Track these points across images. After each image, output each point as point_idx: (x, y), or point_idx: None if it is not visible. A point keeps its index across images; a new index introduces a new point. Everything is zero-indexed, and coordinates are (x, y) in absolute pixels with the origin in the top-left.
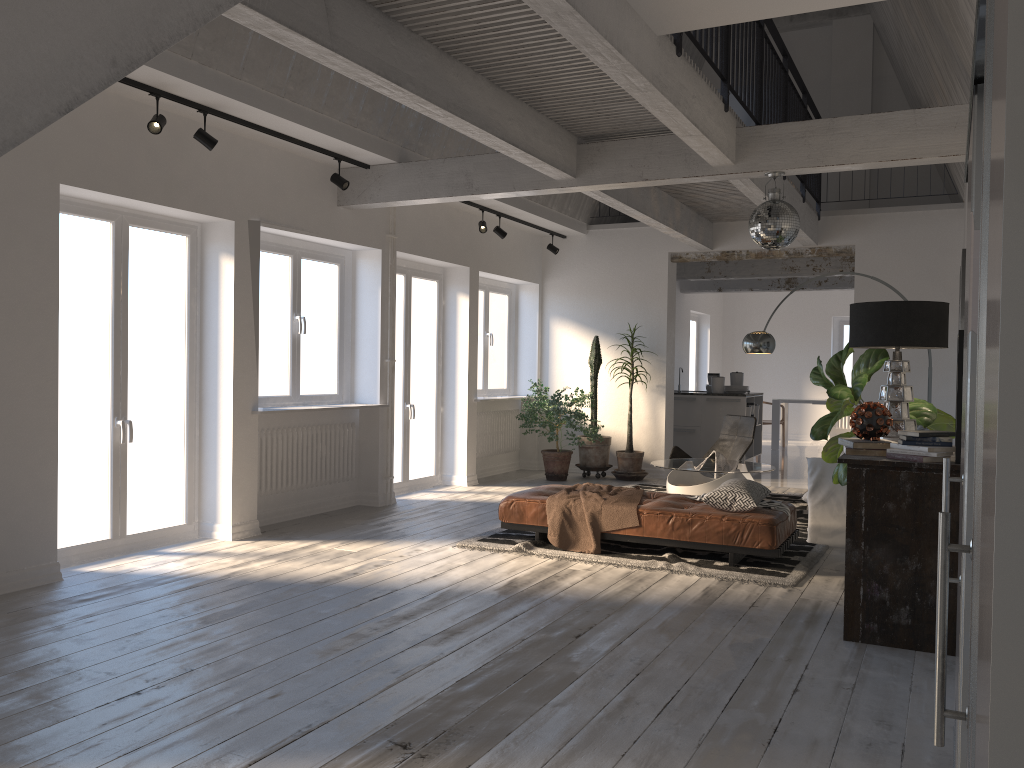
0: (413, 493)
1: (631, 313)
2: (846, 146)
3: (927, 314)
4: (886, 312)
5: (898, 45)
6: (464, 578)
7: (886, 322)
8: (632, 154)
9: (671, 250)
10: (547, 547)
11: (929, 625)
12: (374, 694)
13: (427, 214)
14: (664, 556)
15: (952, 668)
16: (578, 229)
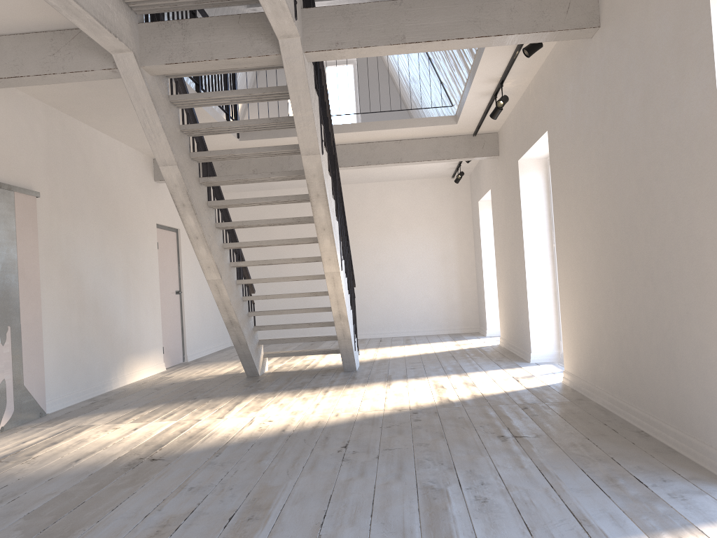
0: None
1: None
2: None
3: None
4: None
5: None
6: None
7: None
8: None
9: None
10: None
11: None
12: (193, 474)
13: None
14: None
15: None
16: None
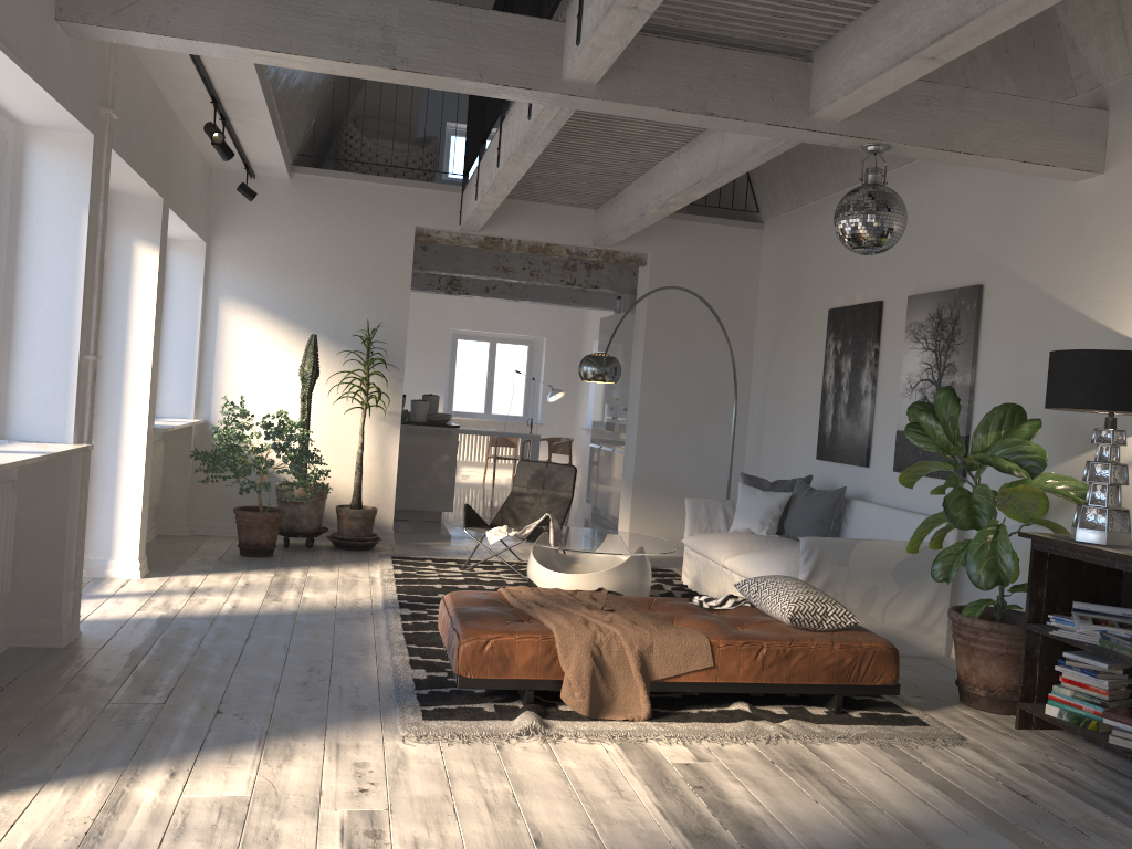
0: None
1: (355, 306)
2: (976, 130)
3: None
4: None
5: None
6: (591, 833)
7: None
8: (692, 68)
9: (420, 224)
10: (558, 716)
11: None
12: None
13: (137, 87)
14: (742, 709)
15: None
16: (288, 169)
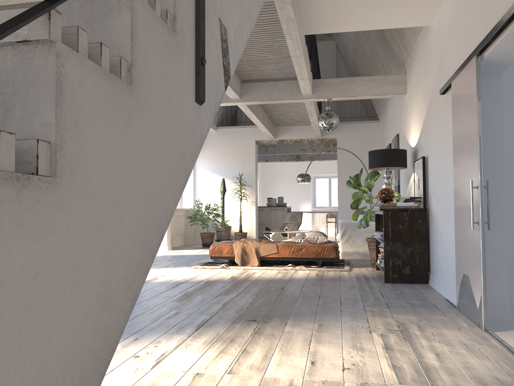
0: None
1: (238, 168)
2: (358, 89)
3: (401, 154)
4: (386, 153)
5: (352, 53)
6: (209, 277)
7: (386, 157)
8: (266, 88)
9: (256, 139)
10: (234, 266)
11: (417, 273)
12: (220, 309)
13: None
14: (289, 265)
15: (429, 287)
16: (213, 128)
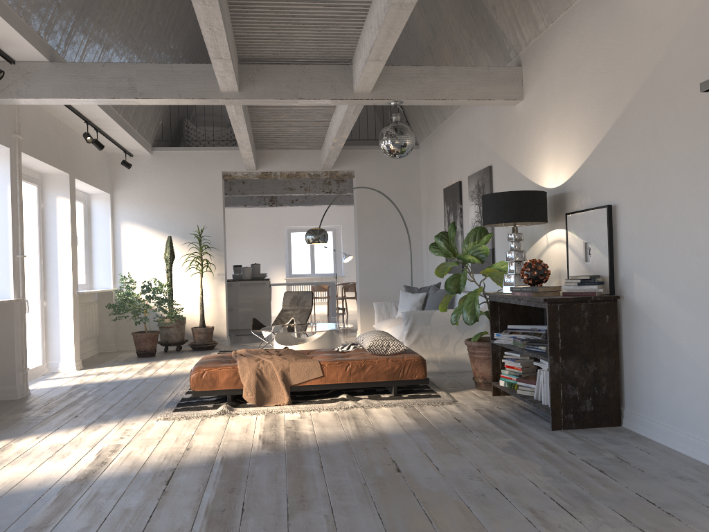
0: (33, 383)
1: (194, 218)
2: (447, 87)
3: (542, 200)
4: (520, 198)
5: None
6: (217, 445)
7: (521, 205)
8: (288, 77)
9: (224, 169)
10: (243, 406)
11: (604, 408)
12: None
13: (40, 121)
14: (343, 397)
15: (634, 433)
16: (148, 149)
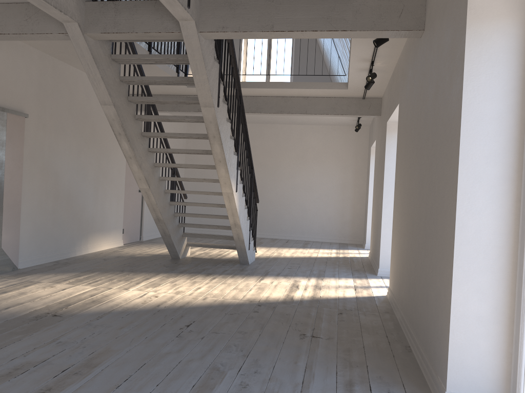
0: None
1: None
2: None
3: None
4: None
5: None
6: None
7: None
8: None
9: None
10: None
11: None
12: (70, 331)
13: None
14: None
15: None
16: None
